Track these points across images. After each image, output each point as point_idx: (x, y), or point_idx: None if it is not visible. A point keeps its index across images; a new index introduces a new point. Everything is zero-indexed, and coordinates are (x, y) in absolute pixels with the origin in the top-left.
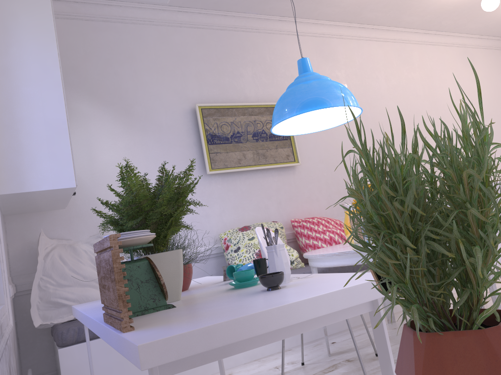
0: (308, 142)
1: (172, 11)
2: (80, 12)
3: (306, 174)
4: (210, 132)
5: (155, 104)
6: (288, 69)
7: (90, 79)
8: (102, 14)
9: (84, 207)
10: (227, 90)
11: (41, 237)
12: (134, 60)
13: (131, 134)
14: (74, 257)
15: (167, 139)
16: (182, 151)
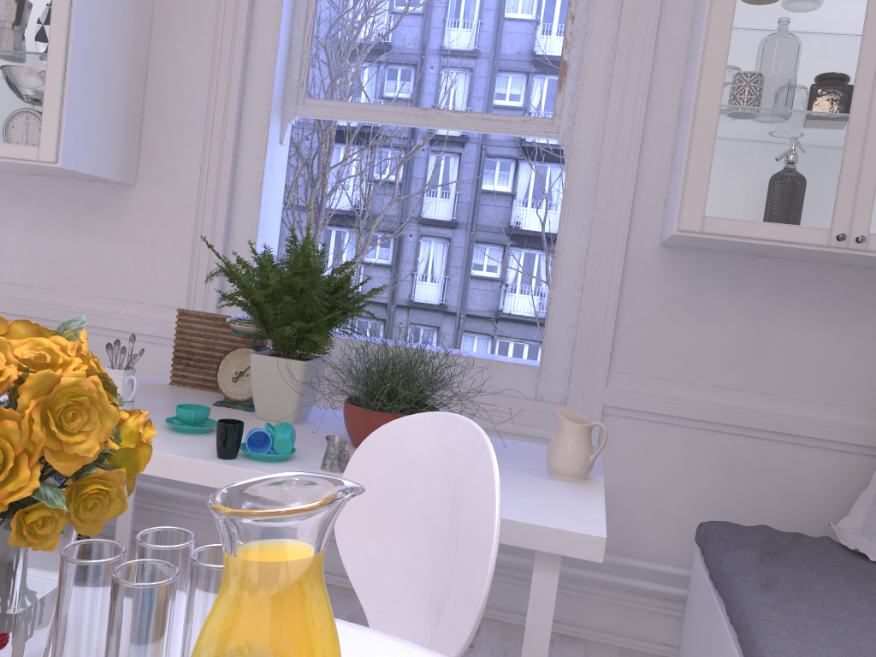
0: None
1: None
2: None
3: None
4: None
5: None
6: None
7: None
8: None
9: None
10: None
11: None
12: None
13: None
14: None
15: None
16: None
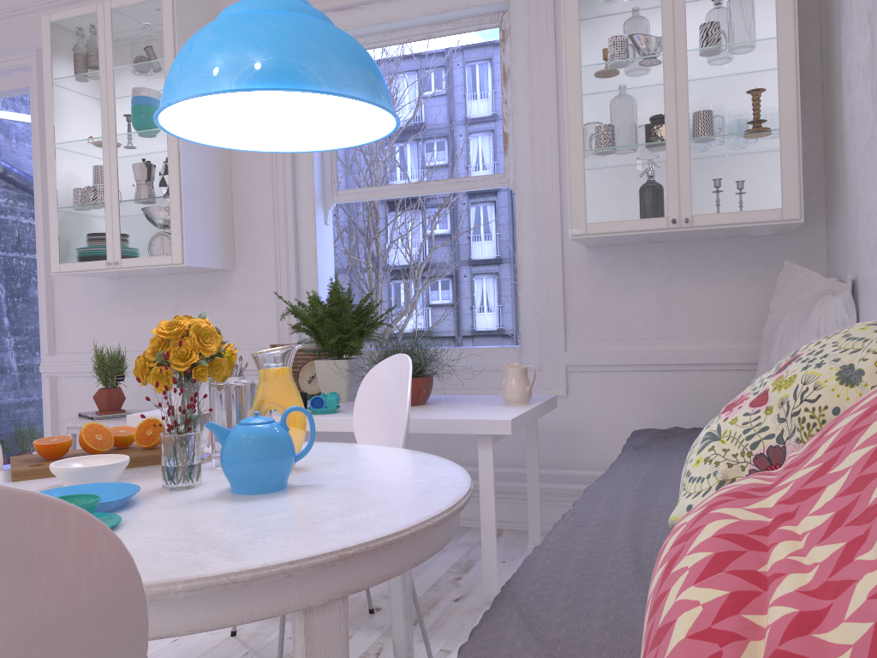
0: None
1: None
2: None
3: None
4: None
5: None
6: None
7: None
8: None
9: (849, 210)
10: None
11: (796, 275)
12: None
13: None
14: (801, 322)
15: None
16: None
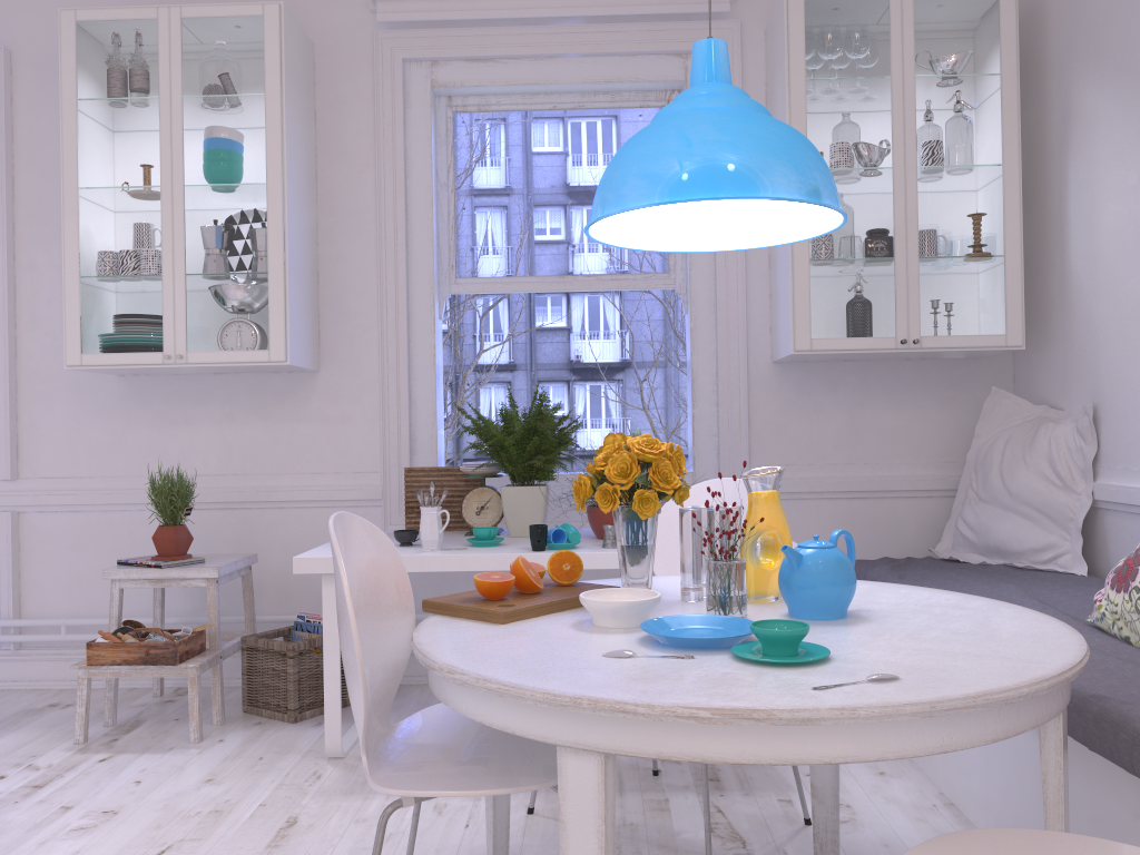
0: None
1: None
2: None
3: None
4: None
5: None
6: None
7: (1100, 19)
8: None
9: (1080, 341)
10: None
11: (1002, 400)
12: None
13: None
14: (1023, 448)
15: None
16: None
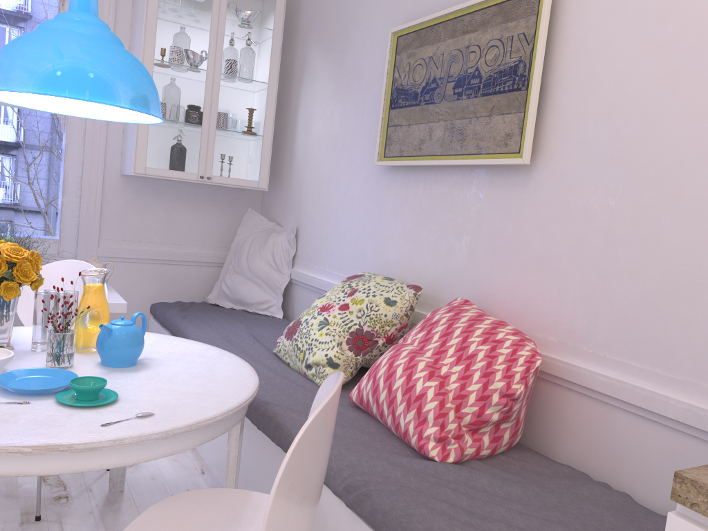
0: (595, 93)
1: None
2: None
3: (554, 193)
4: (394, 84)
5: (364, 40)
6: None
7: (325, 17)
8: None
9: (295, 192)
10: None
11: (253, 216)
12: None
13: (337, 95)
14: (261, 245)
15: (363, 100)
16: (373, 120)
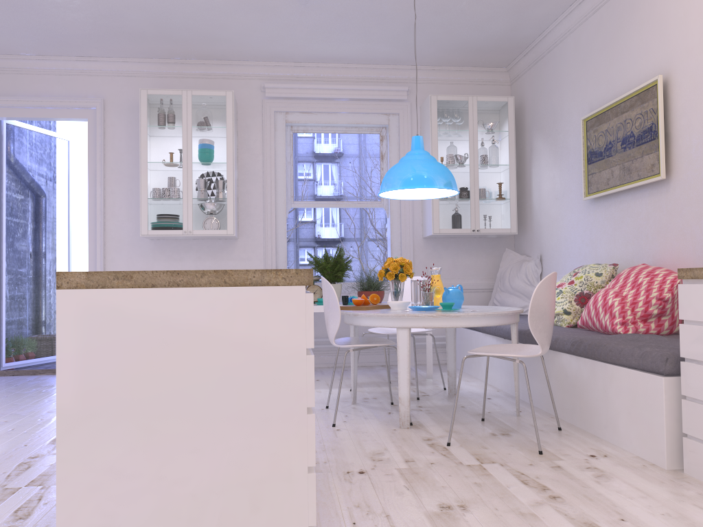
0: (692, 133)
1: (576, 8)
2: (538, 53)
3: (682, 191)
4: (587, 149)
5: (568, 126)
6: (680, 4)
7: (541, 116)
8: (546, 46)
9: (536, 231)
10: (614, 83)
11: (509, 253)
12: (560, 83)
13: (555, 163)
14: (517, 271)
15: (571, 163)
16: (579, 174)
